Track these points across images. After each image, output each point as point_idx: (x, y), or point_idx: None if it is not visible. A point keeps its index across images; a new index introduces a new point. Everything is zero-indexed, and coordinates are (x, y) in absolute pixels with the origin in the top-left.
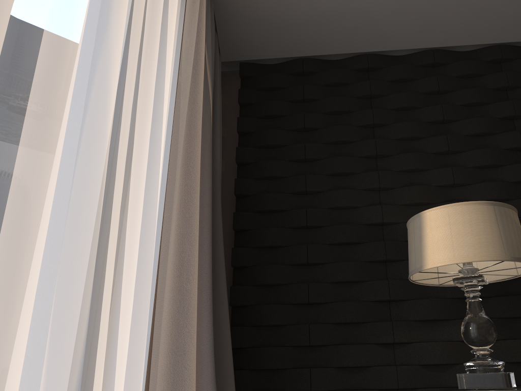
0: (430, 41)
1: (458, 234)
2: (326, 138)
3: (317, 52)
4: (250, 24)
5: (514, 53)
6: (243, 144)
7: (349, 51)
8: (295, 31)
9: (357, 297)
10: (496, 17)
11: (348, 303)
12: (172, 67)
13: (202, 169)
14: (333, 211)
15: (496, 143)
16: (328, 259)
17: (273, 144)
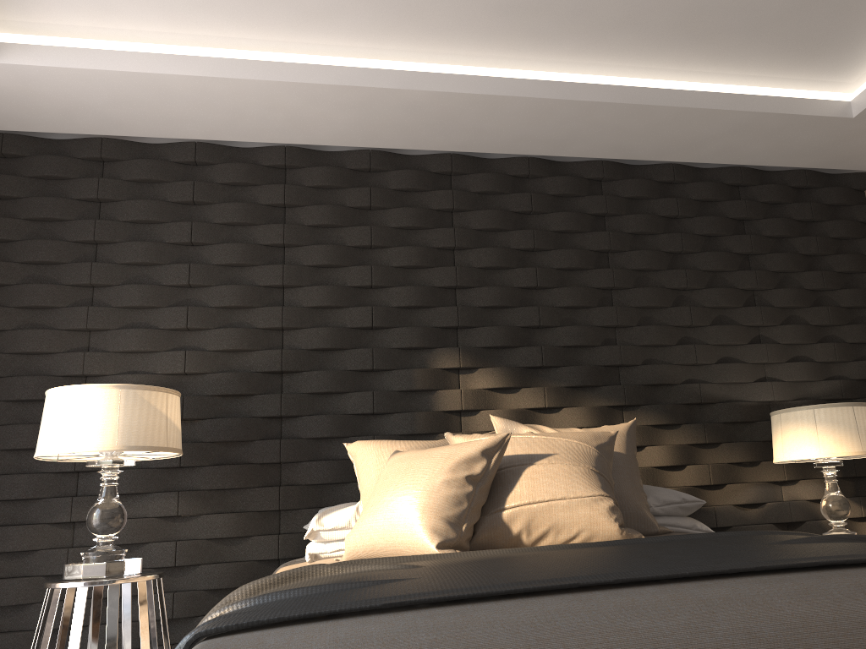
0: (188, 133)
1: (70, 421)
2: (23, 255)
3: (24, 128)
4: None
5: (302, 160)
6: None
7: (74, 131)
8: None
9: (35, 468)
10: (261, 119)
11: (18, 476)
12: None
13: None
14: (18, 357)
15: (254, 277)
16: (2, 421)
17: None
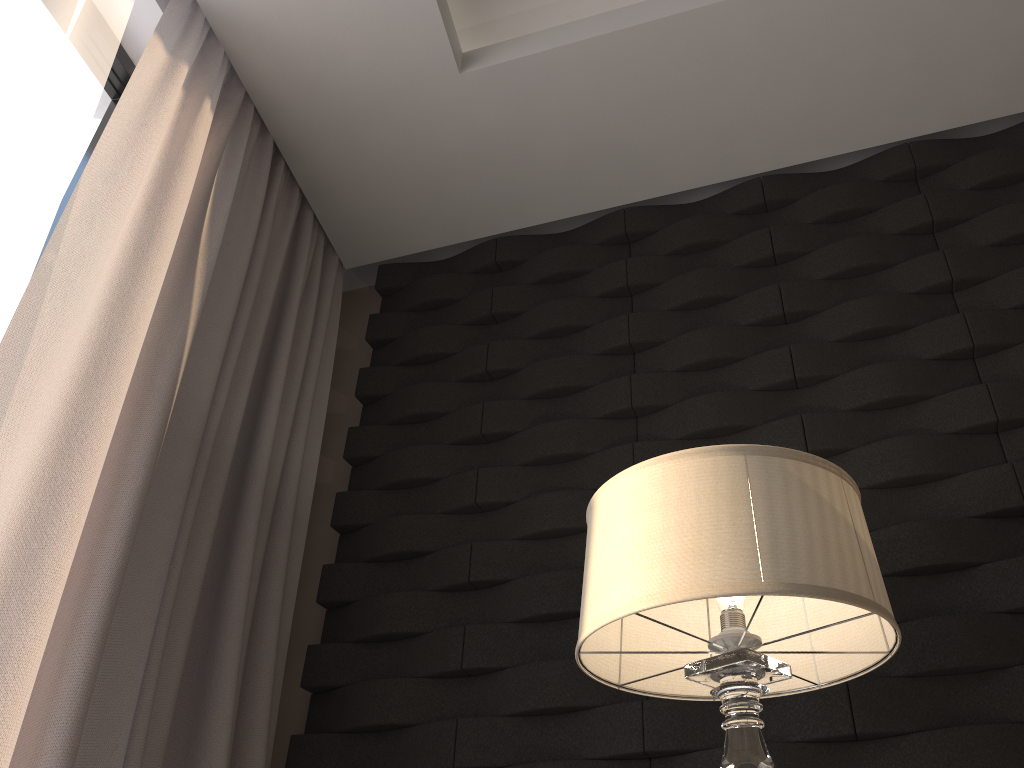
0: (749, 160)
1: (646, 537)
2: (530, 386)
3: (522, 220)
4: (367, 182)
5: (943, 154)
6: (368, 422)
7: (586, 208)
8: (459, 183)
9: (571, 750)
10: (869, 80)
11: (543, 765)
12: (40, 237)
13: (129, 450)
14: (532, 544)
15: (910, 348)
16: (512, 659)
17: (421, 414)
